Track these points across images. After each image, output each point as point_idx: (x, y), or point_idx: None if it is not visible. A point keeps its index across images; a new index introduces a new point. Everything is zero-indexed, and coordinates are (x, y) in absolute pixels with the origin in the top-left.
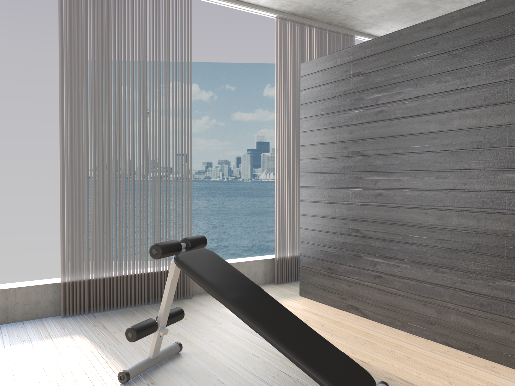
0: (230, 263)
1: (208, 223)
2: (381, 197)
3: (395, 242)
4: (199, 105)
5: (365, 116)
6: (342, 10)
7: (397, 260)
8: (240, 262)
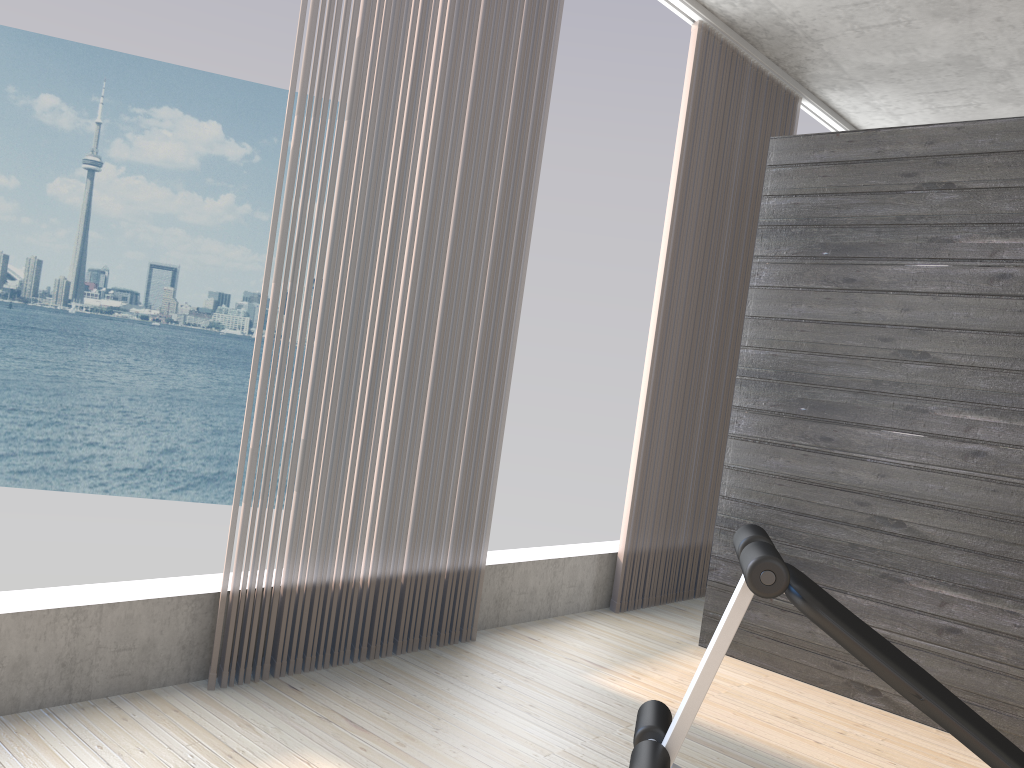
0: (543, 560)
1: (204, 422)
2: (983, 461)
3: (1011, 562)
4: (219, 168)
5: (957, 281)
6: (831, 41)
7: (1012, 601)
8: (560, 557)
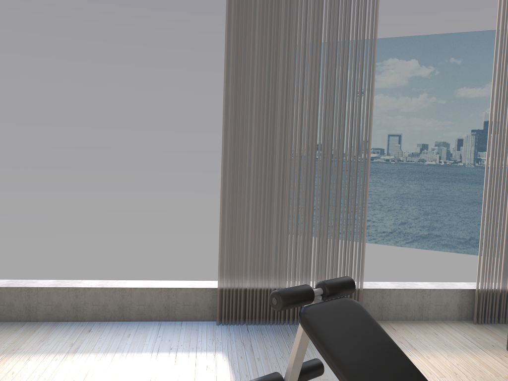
0: (412, 289)
1: (419, 209)
2: None
3: None
4: (418, 82)
5: None
6: None
7: None
8: (426, 288)
